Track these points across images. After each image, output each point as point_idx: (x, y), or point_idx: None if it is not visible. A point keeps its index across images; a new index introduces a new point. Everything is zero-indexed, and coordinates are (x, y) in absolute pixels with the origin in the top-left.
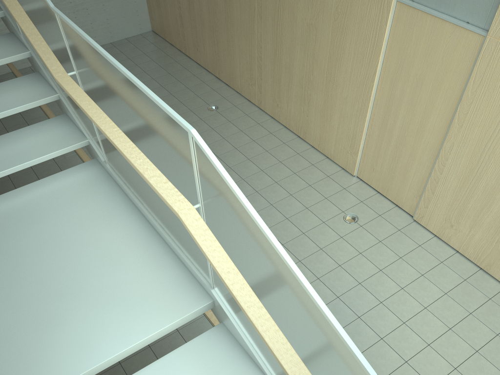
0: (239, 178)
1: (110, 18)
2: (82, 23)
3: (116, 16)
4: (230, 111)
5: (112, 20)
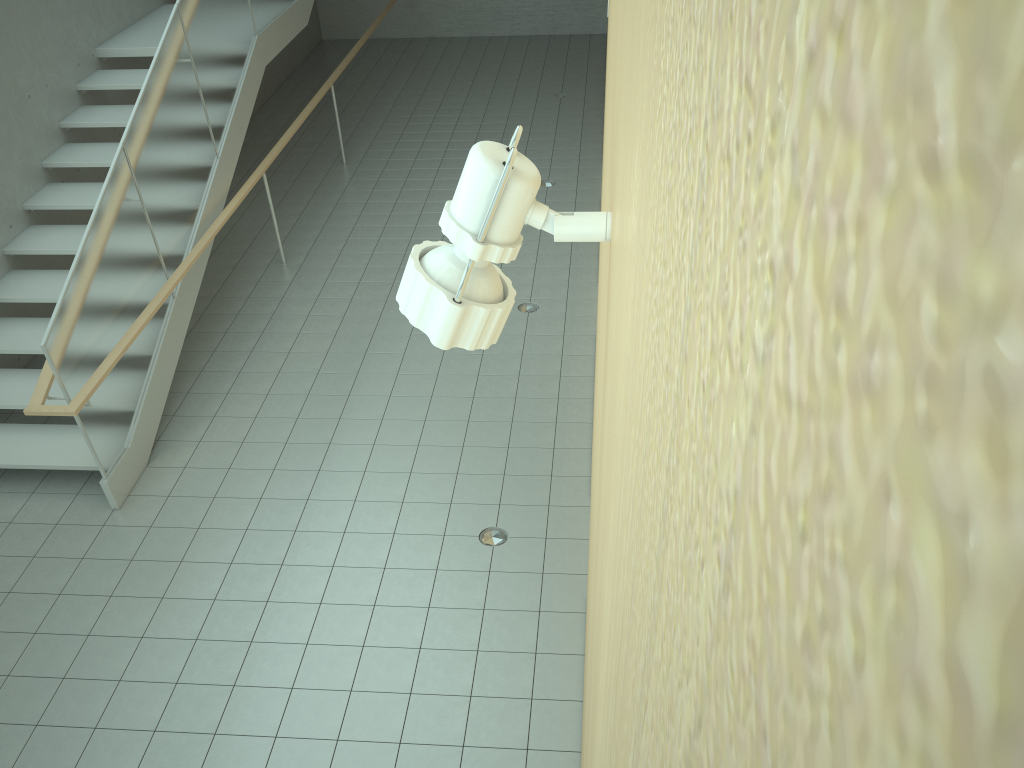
0: (499, 139)
1: (557, 5)
2: (523, 3)
3: (566, 4)
4: (573, 101)
5: (560, 8)
